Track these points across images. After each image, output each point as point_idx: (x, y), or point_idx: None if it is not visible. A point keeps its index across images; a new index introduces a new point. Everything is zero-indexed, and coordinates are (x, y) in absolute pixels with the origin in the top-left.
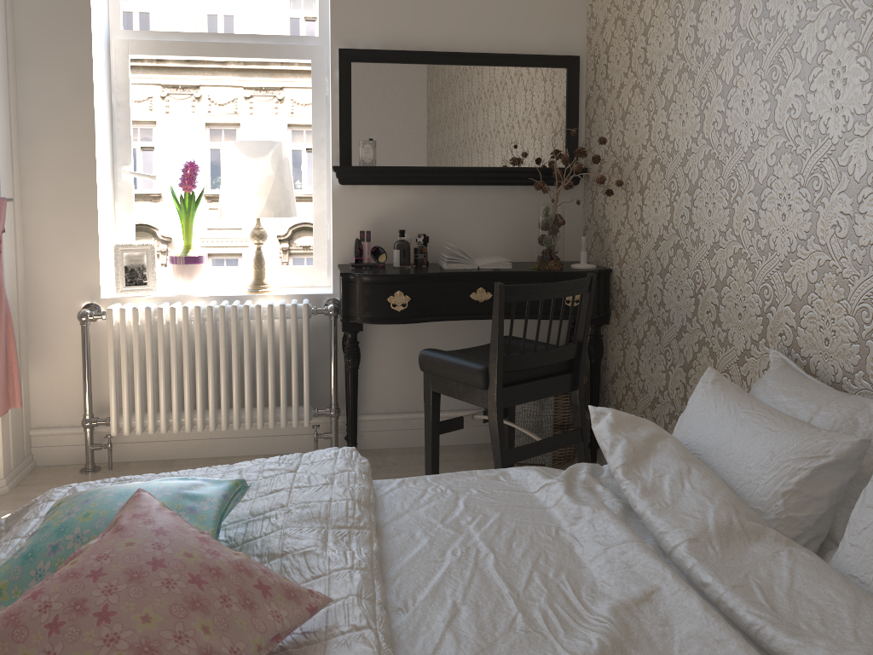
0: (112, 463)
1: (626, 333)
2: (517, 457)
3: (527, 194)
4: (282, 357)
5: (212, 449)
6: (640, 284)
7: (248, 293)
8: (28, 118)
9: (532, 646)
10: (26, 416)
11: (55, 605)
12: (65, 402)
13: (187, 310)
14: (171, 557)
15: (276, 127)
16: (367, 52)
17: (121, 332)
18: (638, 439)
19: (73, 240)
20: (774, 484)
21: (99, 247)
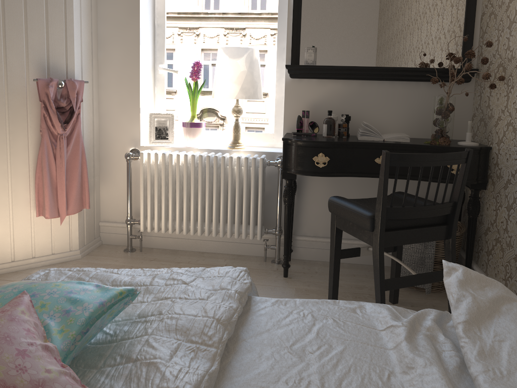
0: (141, 248)
1: (499, 197)
2: (394, 286)
3: (428, 88)
4: (244, 192)
5: (201, 247)
6: (514, 160)
7: (228, 149)
8: (103, 33)
9: None
10: (97, 214)
11: None
12: (119, 208)
13: (187, 157)
14: None
15: (254, 40)
16: None
17: (147, 167)
18: (483, 299)
19: (126, 109)
20: None
21: (140, 114)
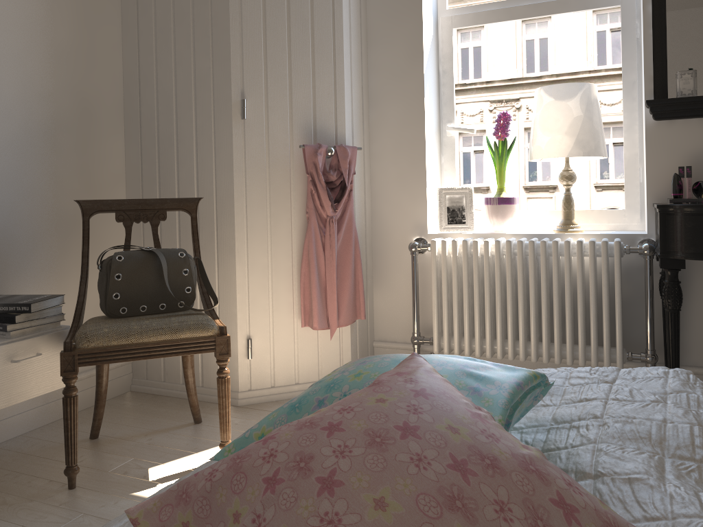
0: None
1: None
2: None
3: None
4: (592, 295)
5: None
6: None
7: (557, 233)
8: (375, 87)
9: None
10: (370, 329)
11: (280, 456)
12: (399, 322)
13: (499, 244)
14: (429, 427)
15: (584, 75)
16: None
17: (442, 261)
18: None
19: (406, 184)
20: None
21: (426, 190)
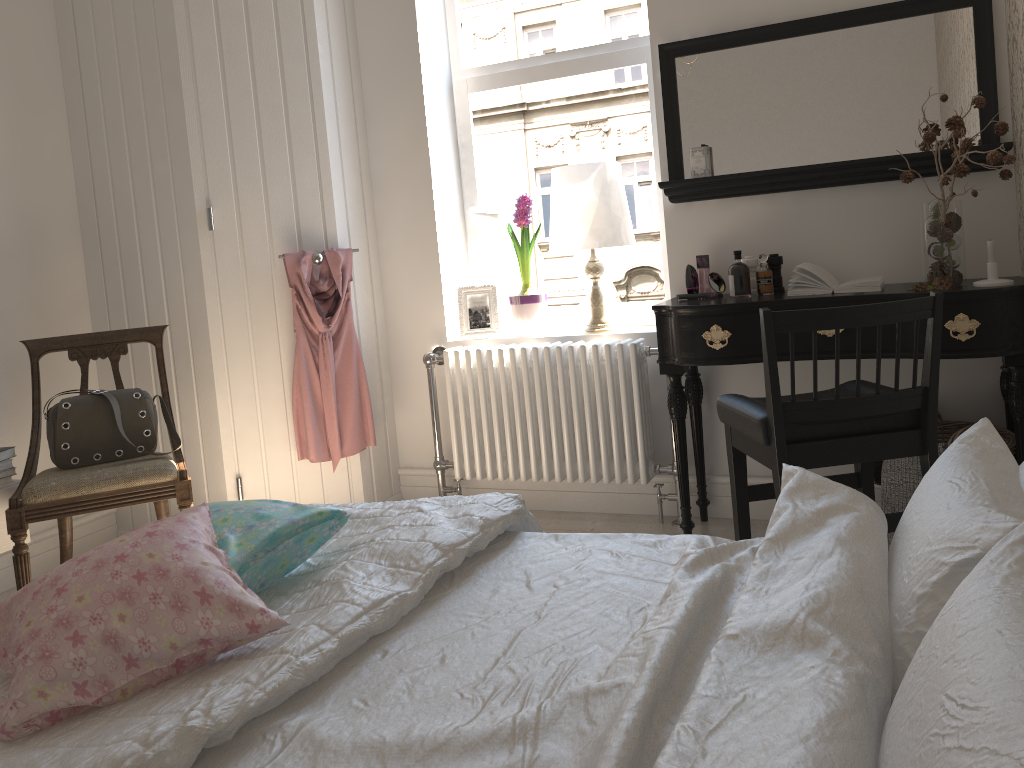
0: None
1: None
2: None
3: (922, 189)
4: (611, 404)
5: (557, 502)
6: None
7: (585, 333)
8: (378, 172)
9: (451, 712)
10: (393, 455)
11: (47, 578)
12: (424, 444)
13: (514, 352)
14: (136, 554)
15: (614, 146)
16: (691, 42)
17: (456, 375)
18: (806, 510)
19: (421, 284)
20: (915, 584)
21: (442, 291)
